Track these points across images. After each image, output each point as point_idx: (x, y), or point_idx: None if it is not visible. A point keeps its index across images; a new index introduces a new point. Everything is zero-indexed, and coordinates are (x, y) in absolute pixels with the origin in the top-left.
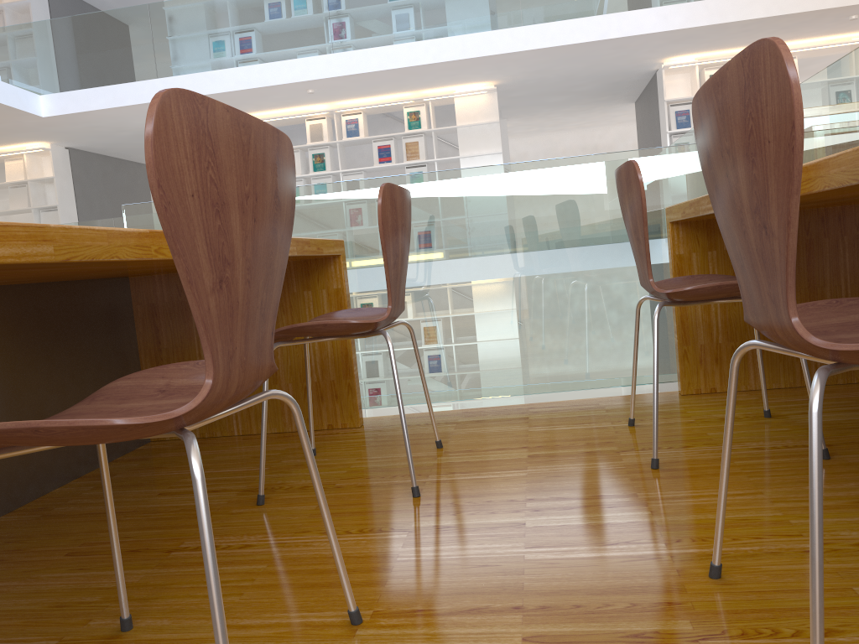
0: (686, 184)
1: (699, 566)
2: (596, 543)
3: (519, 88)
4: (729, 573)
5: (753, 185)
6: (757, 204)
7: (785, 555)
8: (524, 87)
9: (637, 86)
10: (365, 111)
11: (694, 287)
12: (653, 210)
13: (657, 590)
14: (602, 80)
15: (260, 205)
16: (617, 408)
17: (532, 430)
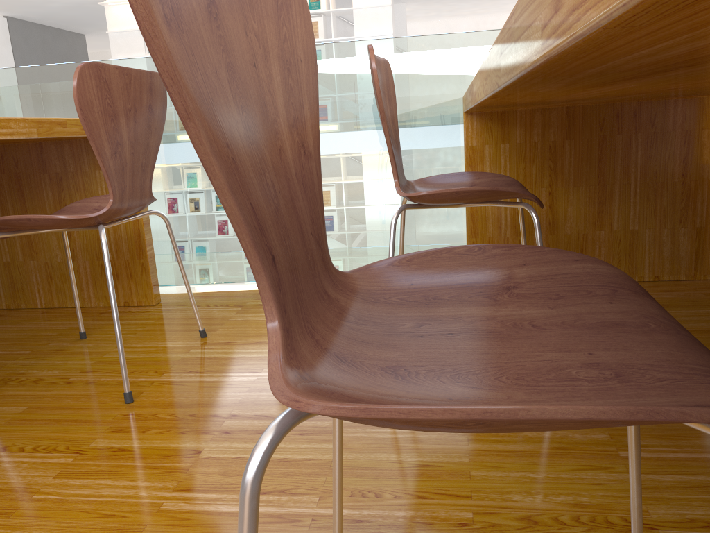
0: None
1: None
2: None
3: None
4: None
5: None
6: None
7: (435, 529)
8: None
9: None
10: None
11: (430, 192)
12: (451, 99)
13: None
14: None
15: None
16: None
17: None
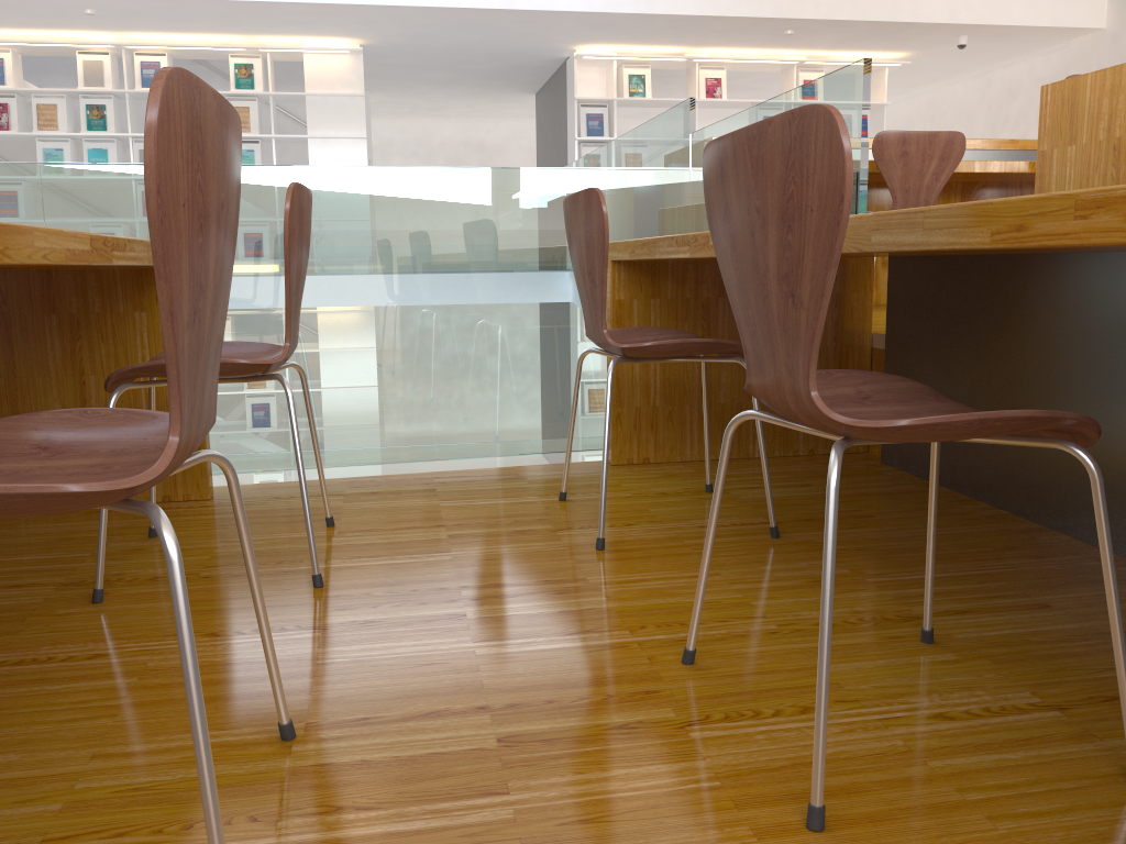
0: (631, 216)
1: (669, 652)
2: (555, 634)
3: (393, 54)
4: (701, 659)
5: (786, 251)
6: (787, 271)
7: (753, 637)
8: (400, 54)
9: (541, 74)
10: (171, 53)
11: (654, 343)
12: None
13: (631, 680)
14: (500, 59)
15: (229, 218)
16: (542, 480)
17: (444, 505)
